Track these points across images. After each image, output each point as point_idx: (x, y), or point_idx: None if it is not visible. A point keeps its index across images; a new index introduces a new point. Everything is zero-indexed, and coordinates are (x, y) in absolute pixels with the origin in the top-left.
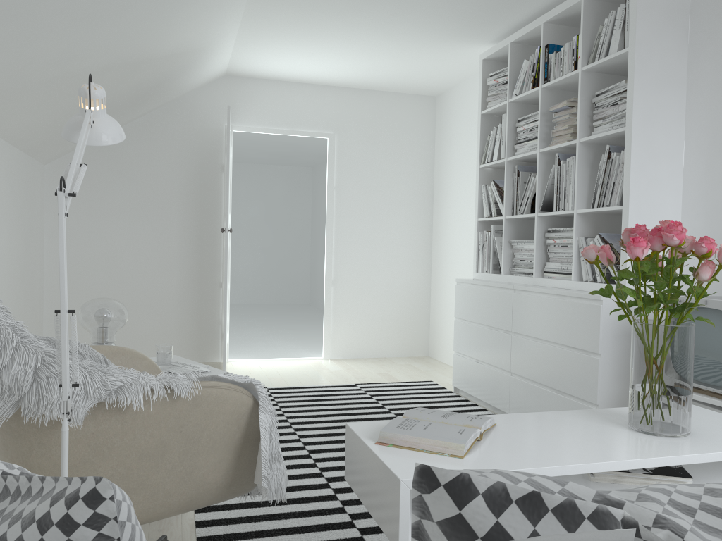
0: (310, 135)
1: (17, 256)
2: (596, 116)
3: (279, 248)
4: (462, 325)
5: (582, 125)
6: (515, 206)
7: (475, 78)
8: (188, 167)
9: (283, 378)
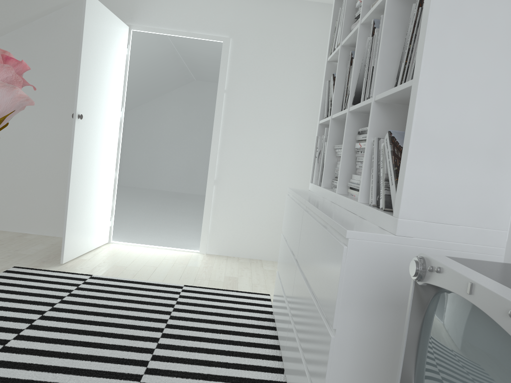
0: (205, 38)
1: None
2: None
3: None
4: (282, 241)
5: None
6: (344, 103)
7: None
8: None
9: (126, 267)
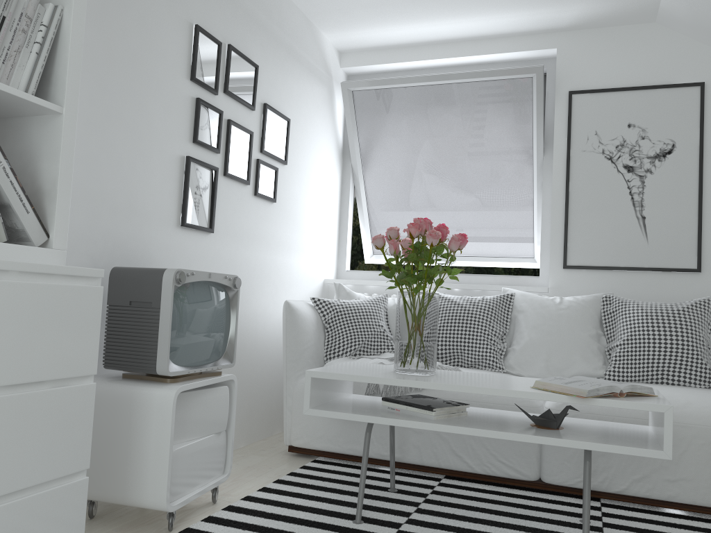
0: None
1: None
2: None
3: None
4: None
5: None
6: None
7: None
8: None
9: None
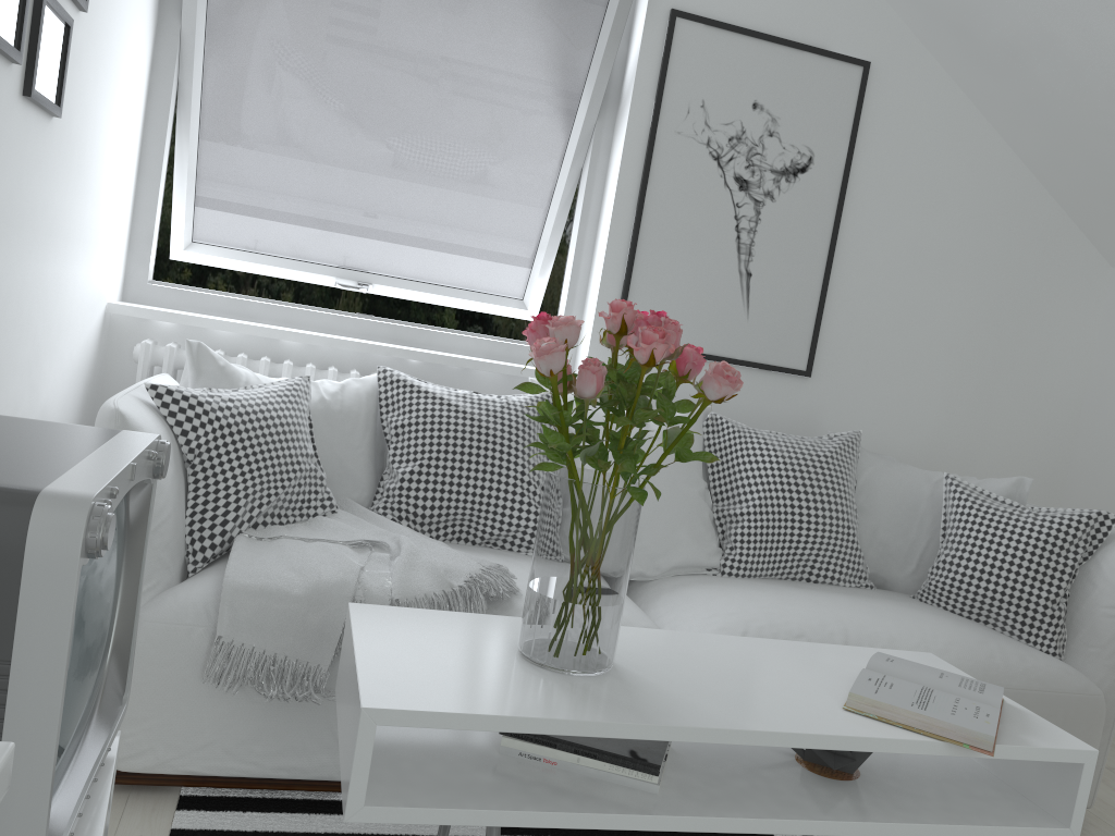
0: None
1: None
2: None
3: None
4: None
5: None
6: None
7: None
8: None
9: None
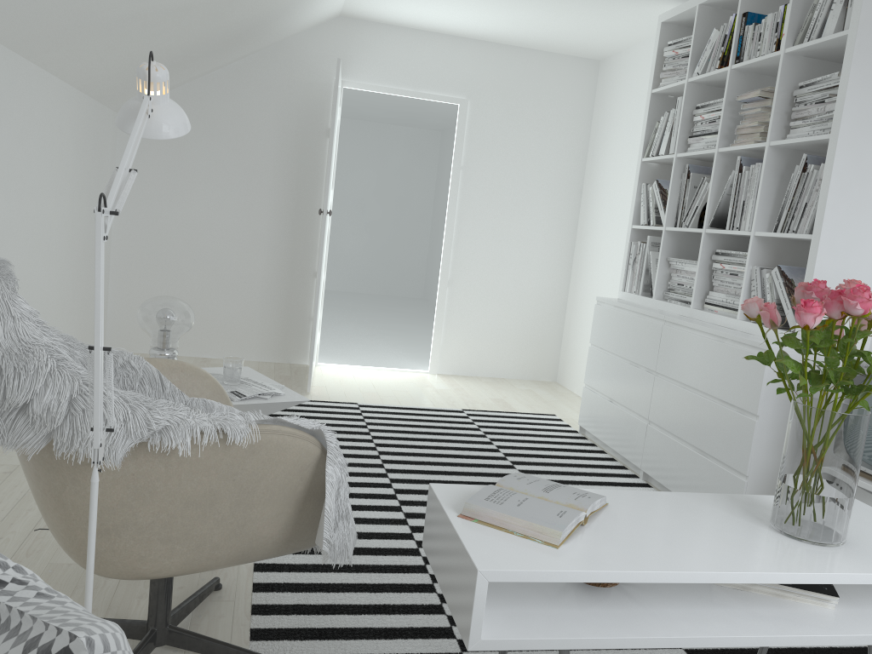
0: (437, 99)
1: (81, 223)
2: (796, 114)
3: (392, 228)
4: (597, 355)
5: (775, 124)
6: (680, 216)
7: (651, 43)
8: (287, 128)
9: (378, 393)
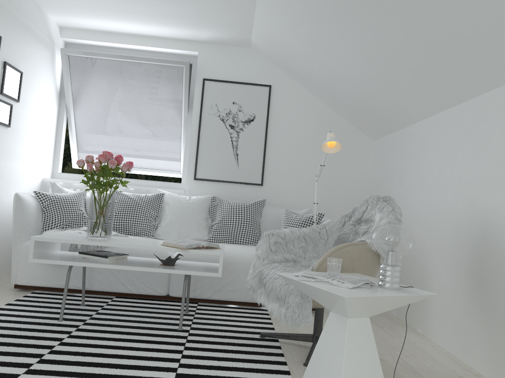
0: None
1: None
2: None
3: None
4: None
5: None
6: None
7: None
8: None
9: None
